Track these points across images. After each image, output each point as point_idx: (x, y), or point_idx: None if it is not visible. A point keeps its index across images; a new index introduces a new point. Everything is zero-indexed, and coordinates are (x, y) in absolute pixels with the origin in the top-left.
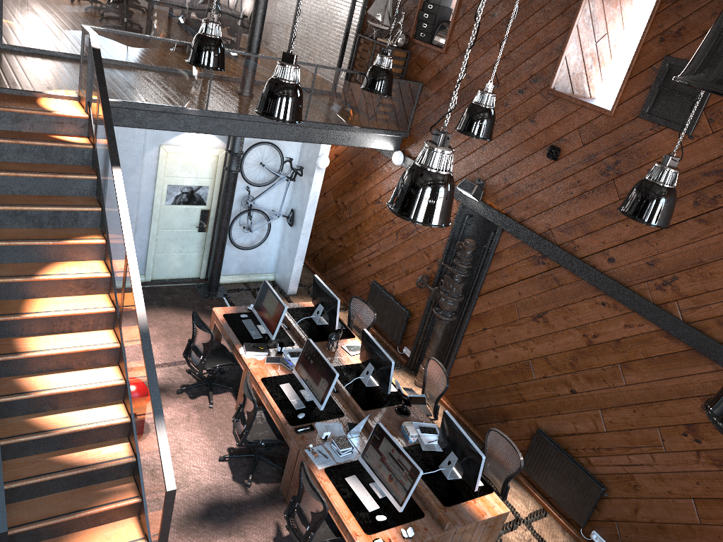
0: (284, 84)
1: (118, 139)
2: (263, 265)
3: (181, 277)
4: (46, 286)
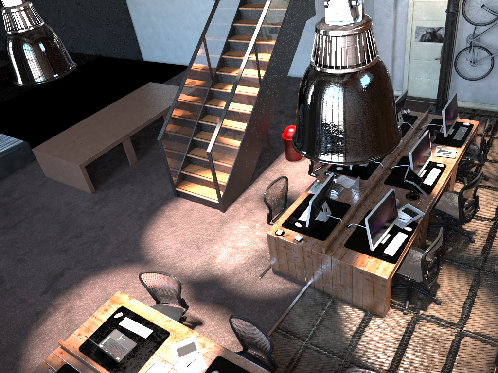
0: None
1: None
2: (495, 97)
3: (428, 97)
4: None
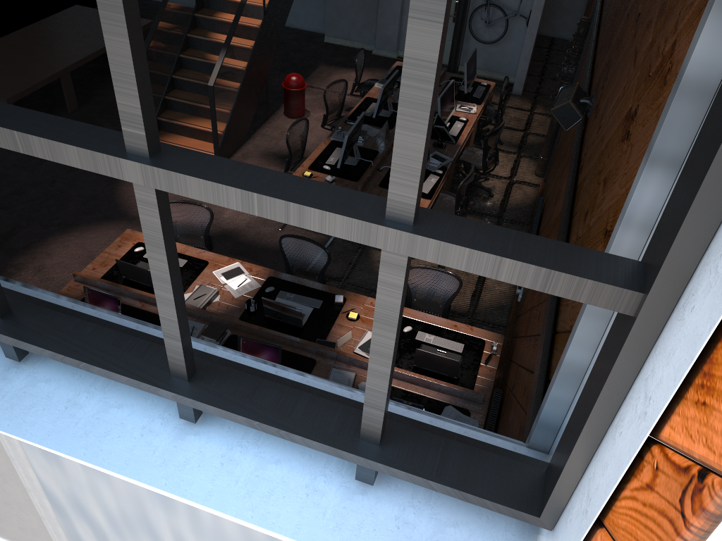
0: None
1: None
2: (506, 65)
3: None
4: None
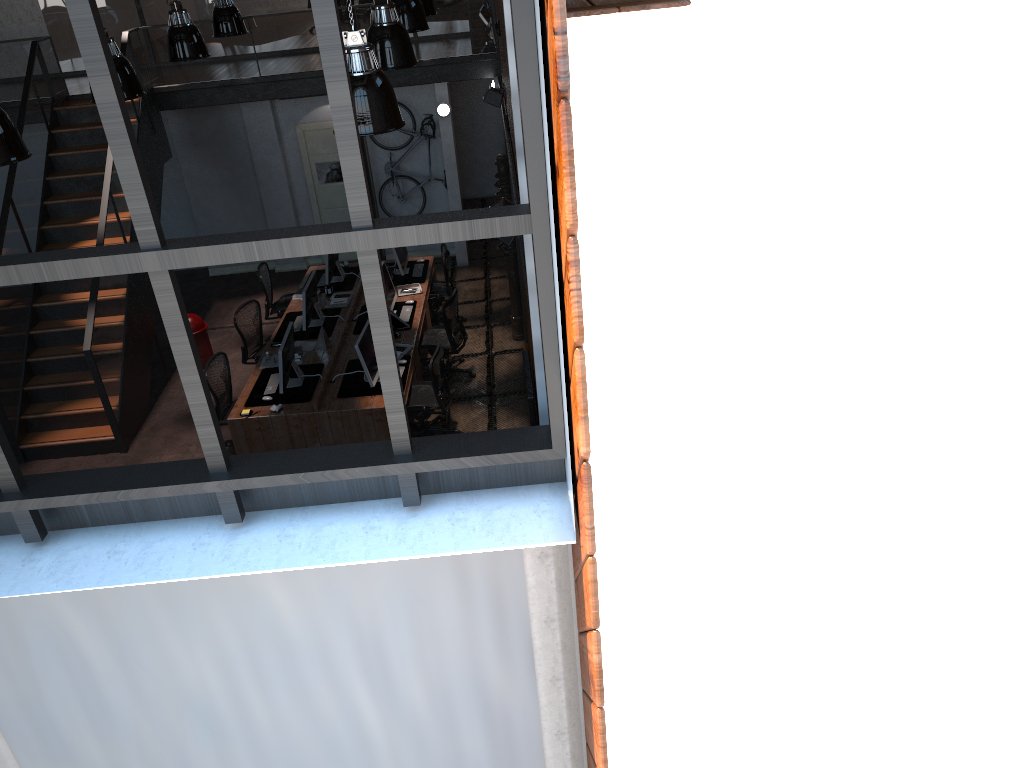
0: (172, 29)
1: (251, 125)
2: None
3: None
4: (89, 230)
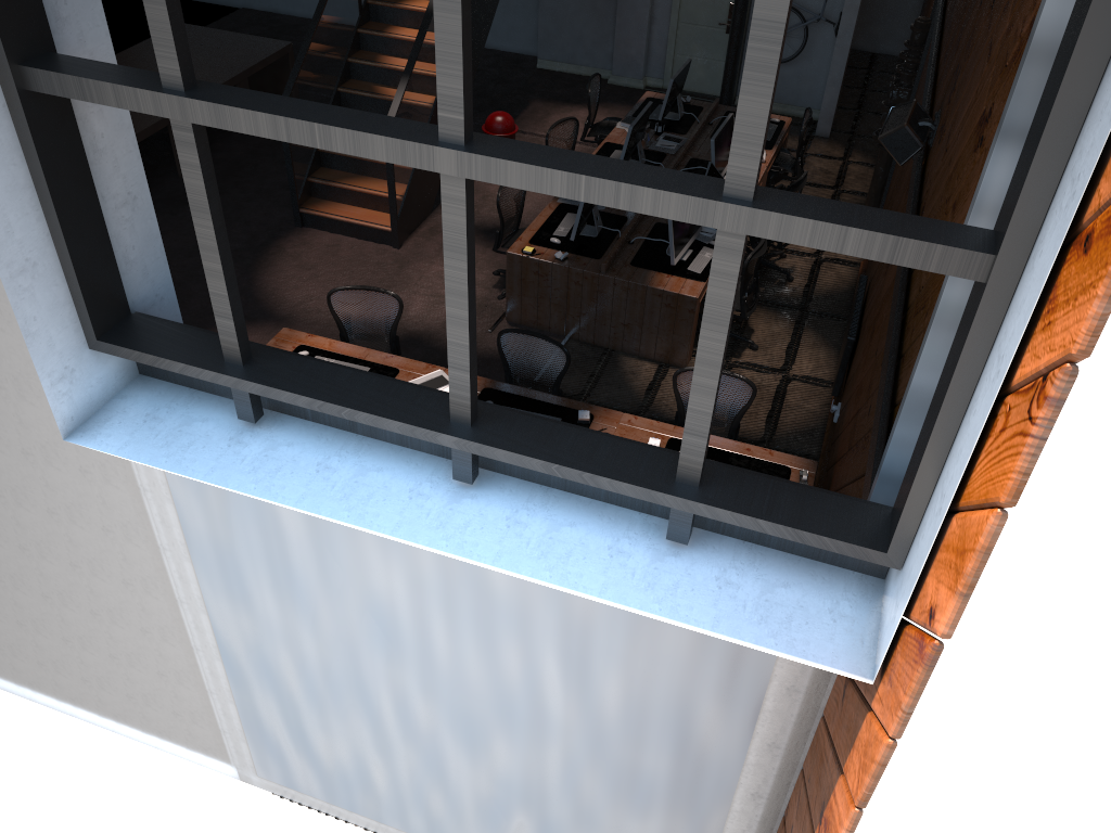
0: None
1: None
2: (806, 95)
3: (705, 93)
4: None
